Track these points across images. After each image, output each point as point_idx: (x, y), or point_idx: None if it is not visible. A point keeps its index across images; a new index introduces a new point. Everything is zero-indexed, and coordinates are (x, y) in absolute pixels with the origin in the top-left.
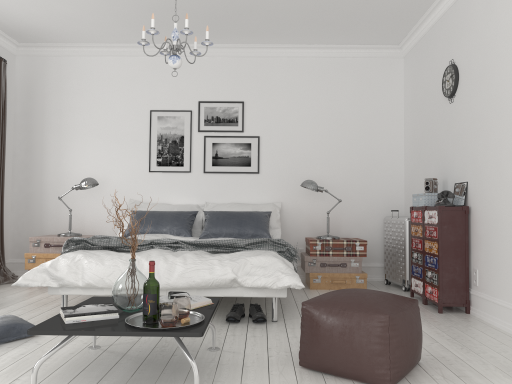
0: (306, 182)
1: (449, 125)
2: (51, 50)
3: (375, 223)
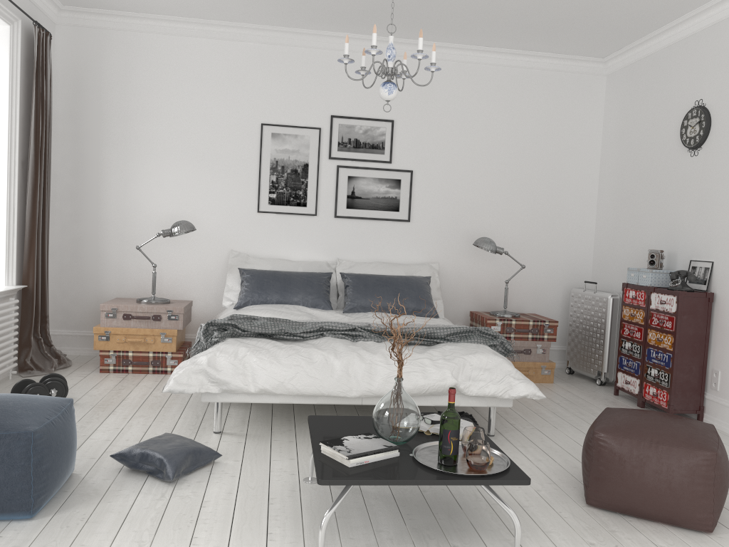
0: (483, 241)
1: (686, 184)
2: (112, 21)
3: (555, 294)
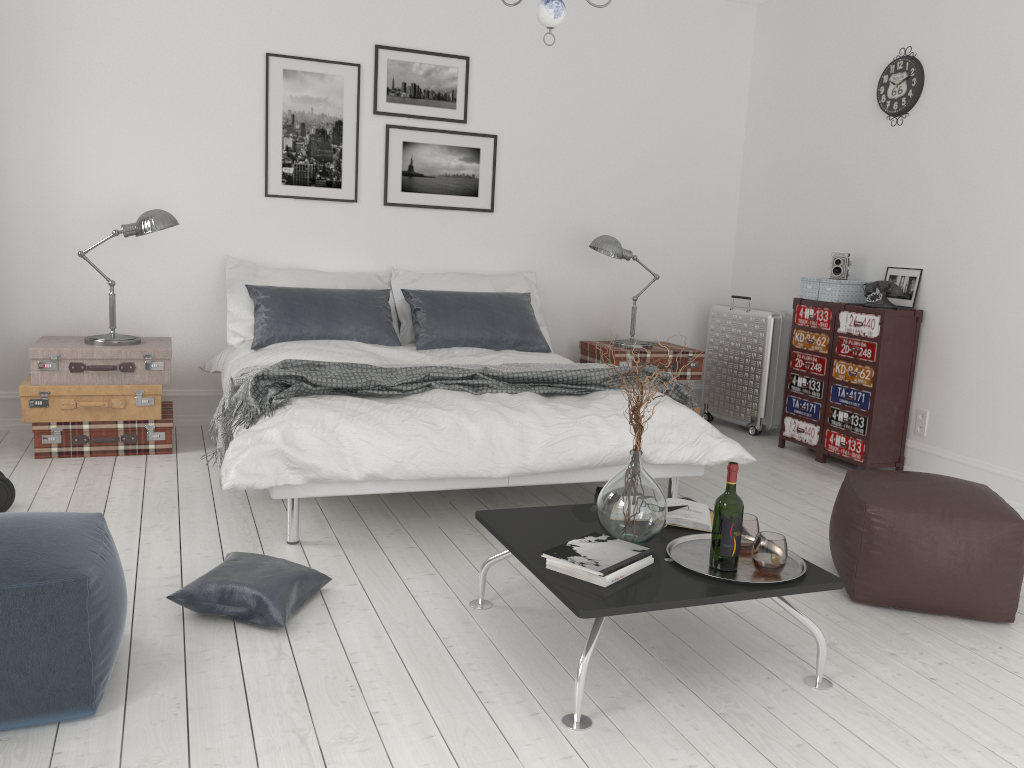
0: (606, 241)
1: (883, 164)
2: None
3: (685, 314)
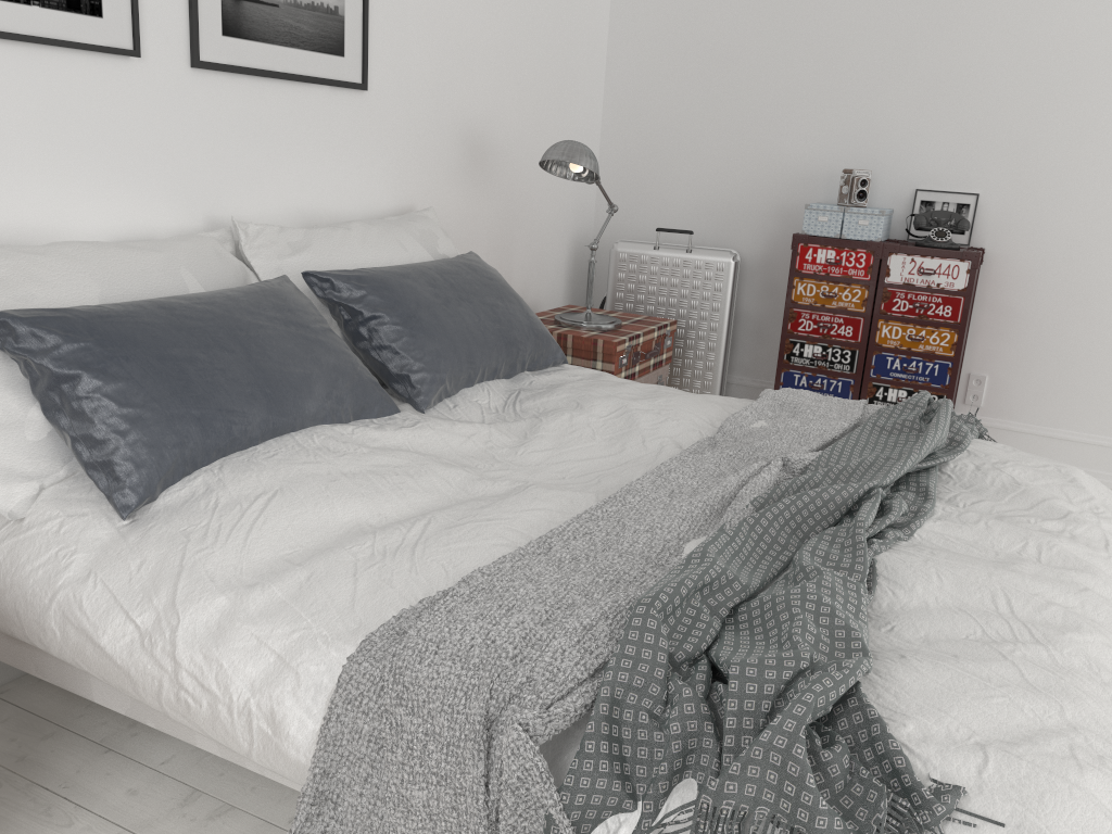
0: (585, 153)
1: (906, 46)
2: None
3: (559, 256)
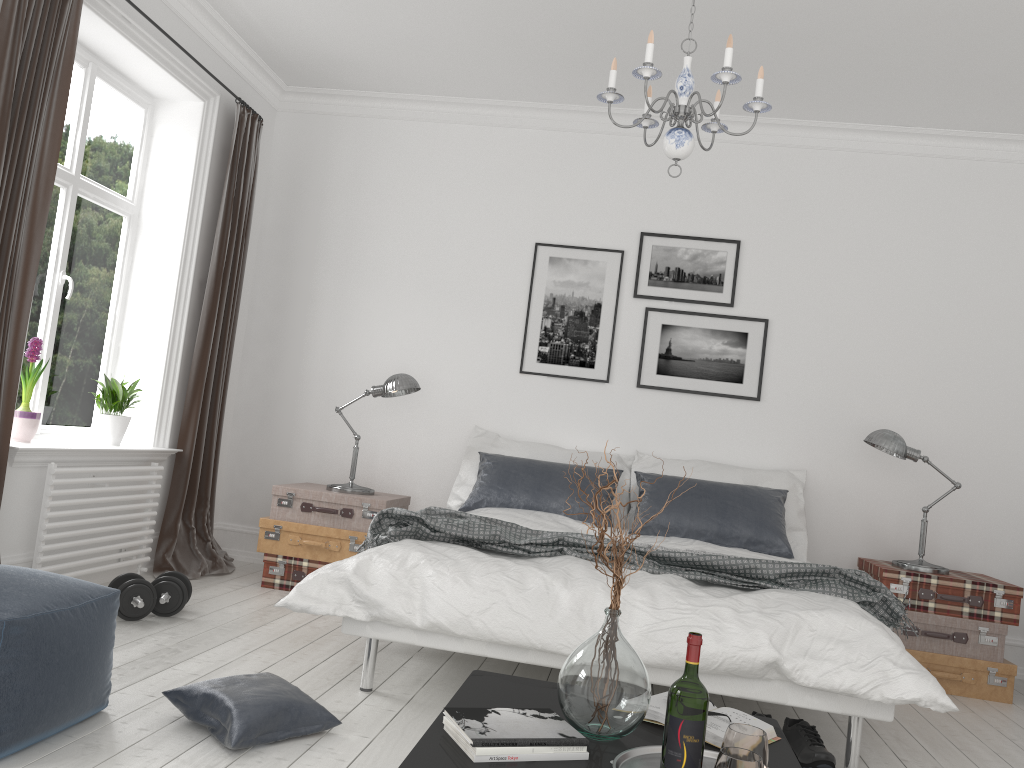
0: (882, 435)
1: None
2: (346, 104)
3: None
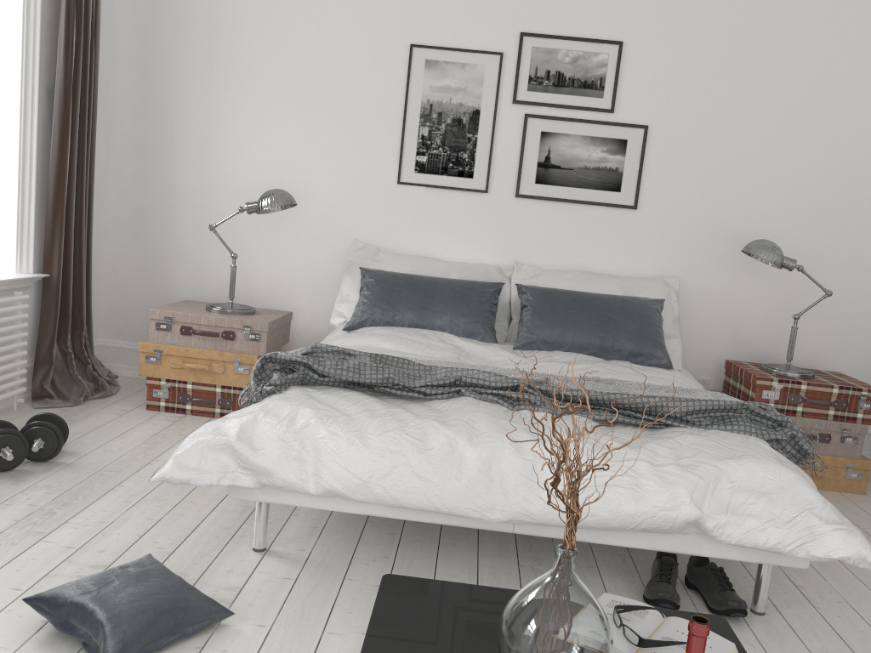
0: (761, 246)
1: None
2: None
3: None
